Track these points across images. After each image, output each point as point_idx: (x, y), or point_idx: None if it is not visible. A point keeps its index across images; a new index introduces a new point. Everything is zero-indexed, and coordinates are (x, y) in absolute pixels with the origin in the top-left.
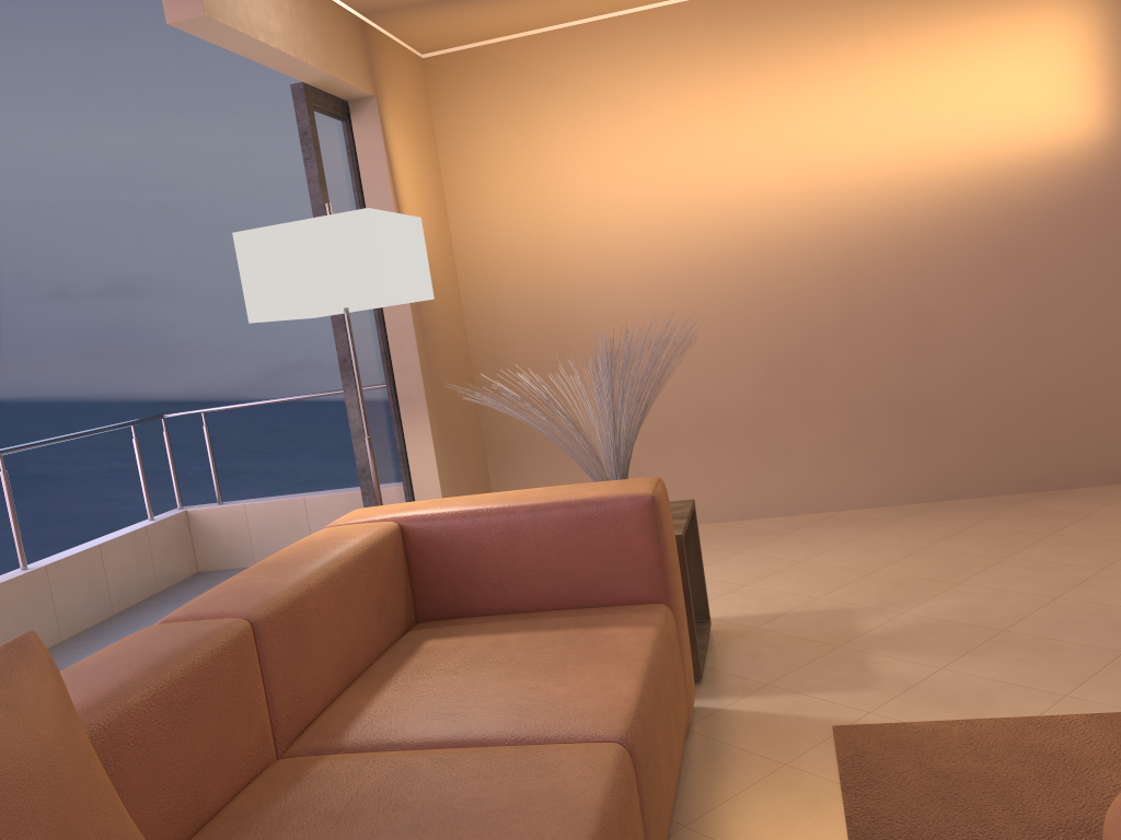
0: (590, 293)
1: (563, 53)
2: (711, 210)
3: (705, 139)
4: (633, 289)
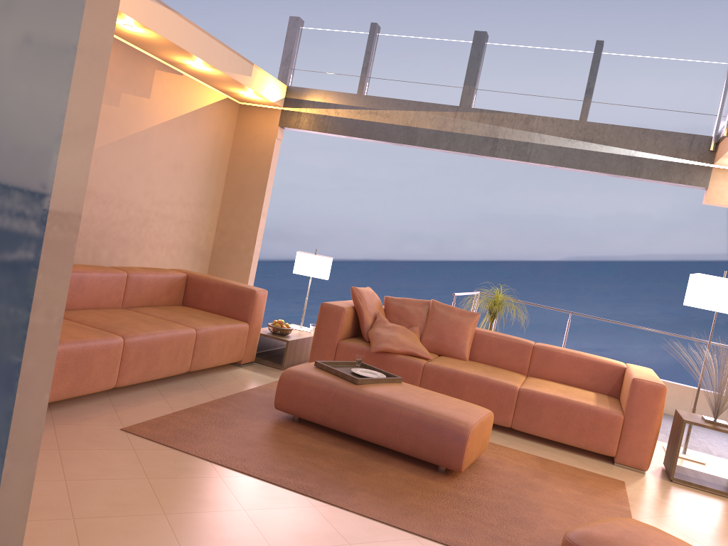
0: None
1: None
2: None
3: None
4: None
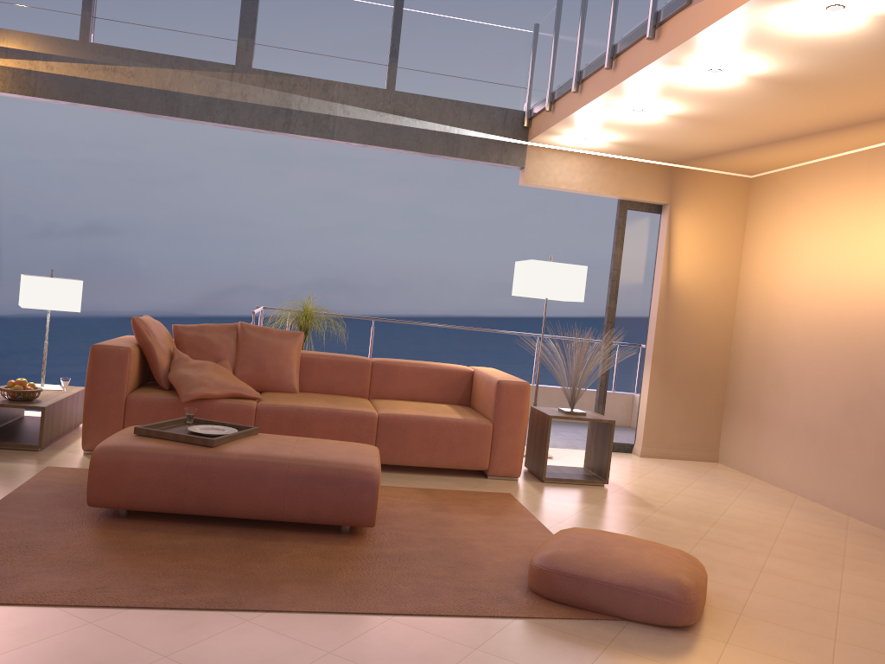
0: (781, 328)
1: (802, 179)
2: (842, 289)
3: (850, 242)
4: (798, 330)
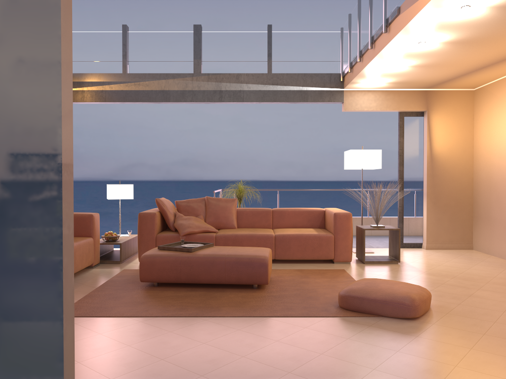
0: (497, 170)
1: (499, 87)
2: None
3: None
4: (505, 171)
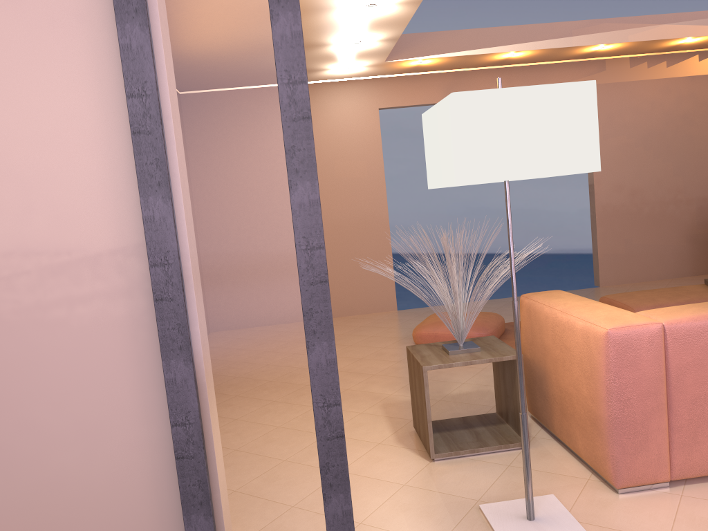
0: None
1: None
2: None
3: None
4: None
